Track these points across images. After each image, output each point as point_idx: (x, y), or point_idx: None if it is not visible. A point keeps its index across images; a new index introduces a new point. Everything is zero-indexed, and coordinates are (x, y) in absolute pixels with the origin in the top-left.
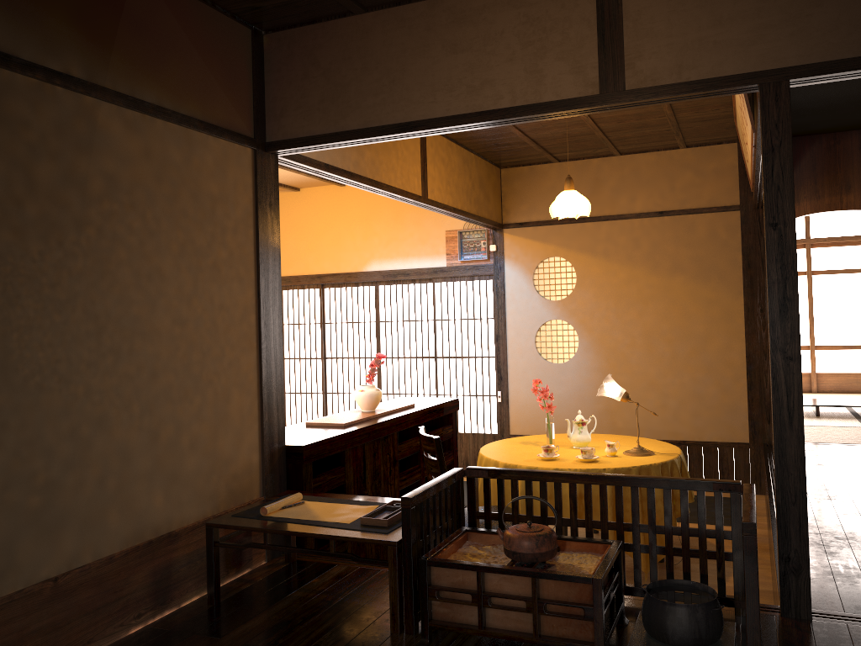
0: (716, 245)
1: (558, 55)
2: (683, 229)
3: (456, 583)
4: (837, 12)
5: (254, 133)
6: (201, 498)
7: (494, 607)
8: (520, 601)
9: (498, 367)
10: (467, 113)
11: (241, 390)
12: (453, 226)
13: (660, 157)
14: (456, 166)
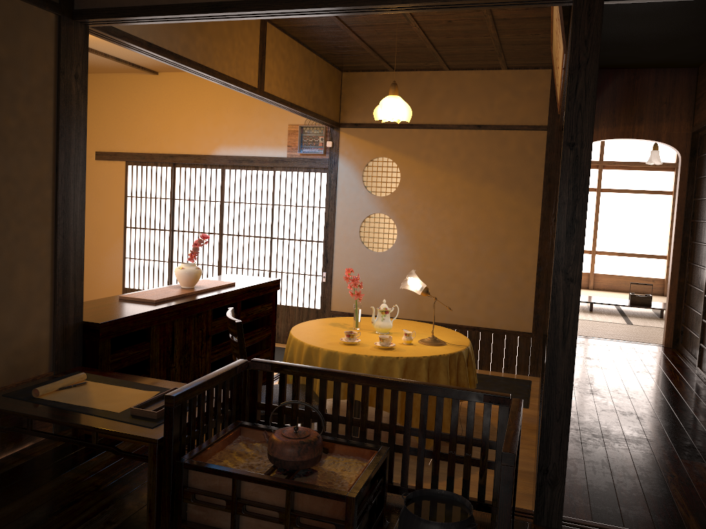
0: (524, 159)
1: None
2: (496, 142)
3: (213, 487)
4: None
5: None
6: None
7: (248, 515)
8: (275, 511)
9: (325, 251)
10: None
11: (30, 266)
12: (296, 121)
13: (484, 76)
14: (297, 63)
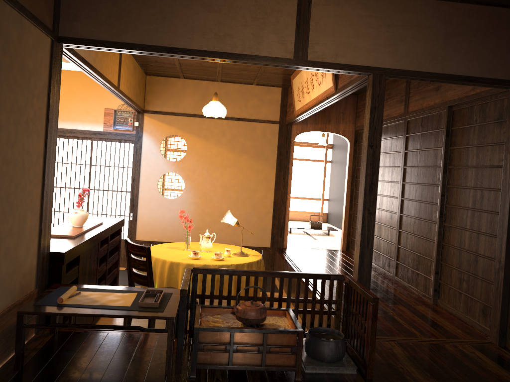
0: (265, 141)
1: (272, 31)
2: (249, 129)
3: (215, 340)
4: (409, 46)
5: (53, 27)
6: (7, 293)
7: (240, 352)
8: (254, 347)
9: (132, 198)
10: (213, 51)
11: (32, 213)
12: (110, 106)
13: (241, 87)
14: (131, 70)
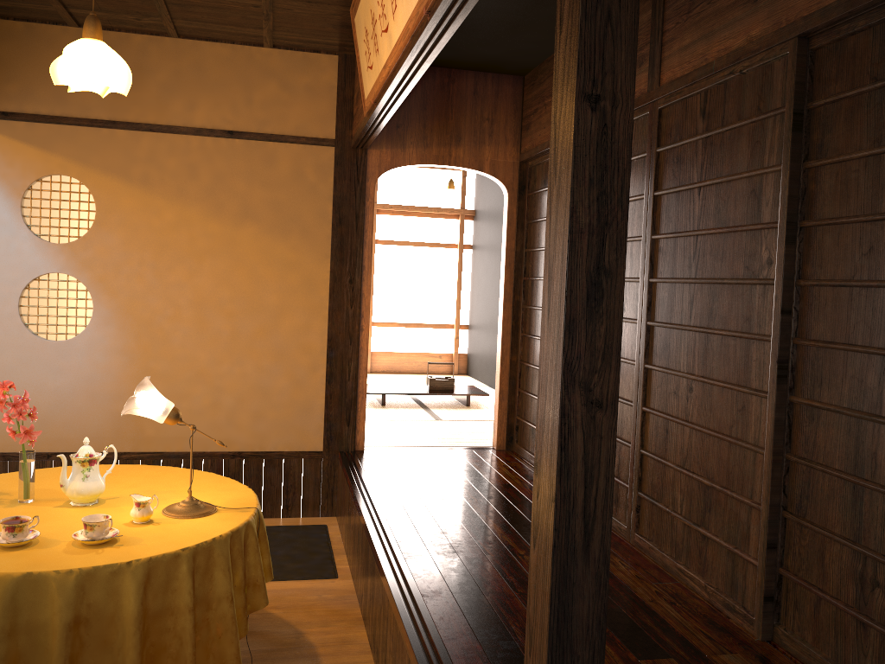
0: (302, 189)
1: None
2: (260, 160)
3: None
4: None
5: None
6: None
7: None
8: None
9: None
10: None
11: None
12: None
13: (236, 53)
14: None
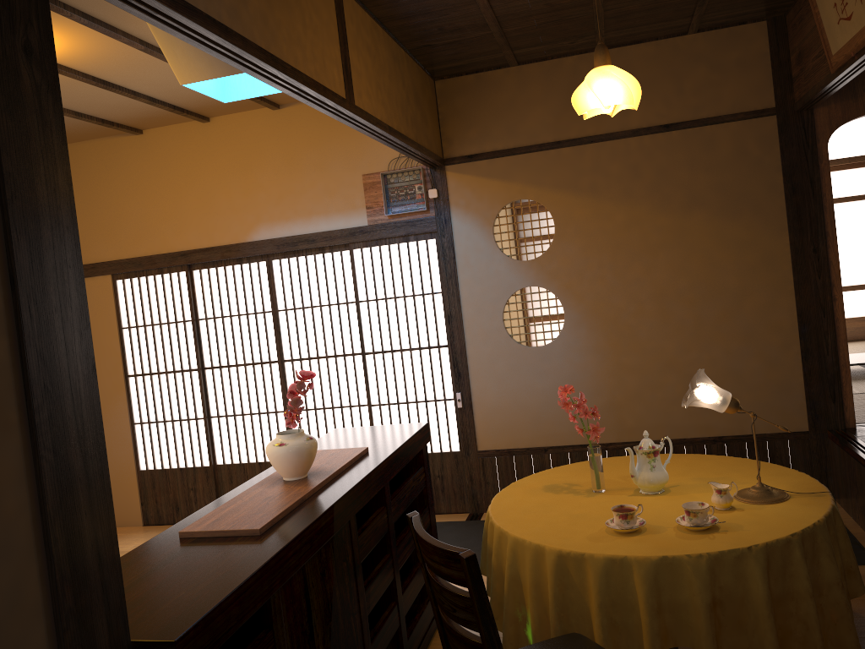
0: (747, 165)
1: None
2: (699, 146)
3: None
4: None
5: None
6: None
7: None
8: None
9: (453, 359)
10: None
11: None
12: (373, 168)
13: (660, 49)
14: (386, 62)
